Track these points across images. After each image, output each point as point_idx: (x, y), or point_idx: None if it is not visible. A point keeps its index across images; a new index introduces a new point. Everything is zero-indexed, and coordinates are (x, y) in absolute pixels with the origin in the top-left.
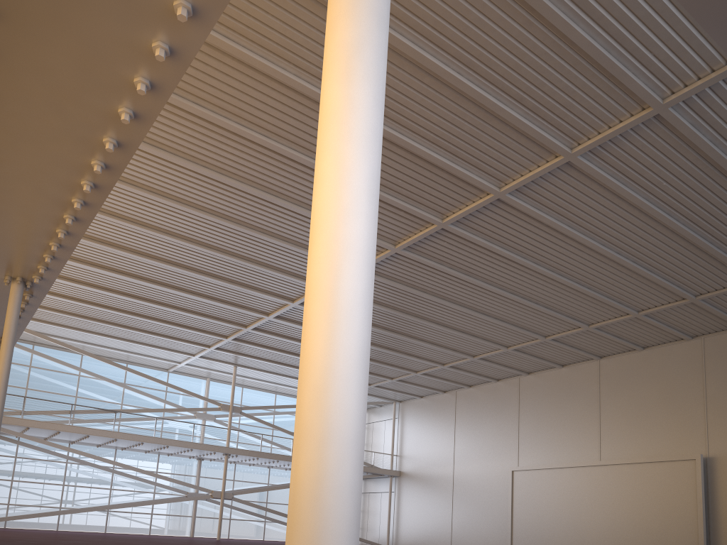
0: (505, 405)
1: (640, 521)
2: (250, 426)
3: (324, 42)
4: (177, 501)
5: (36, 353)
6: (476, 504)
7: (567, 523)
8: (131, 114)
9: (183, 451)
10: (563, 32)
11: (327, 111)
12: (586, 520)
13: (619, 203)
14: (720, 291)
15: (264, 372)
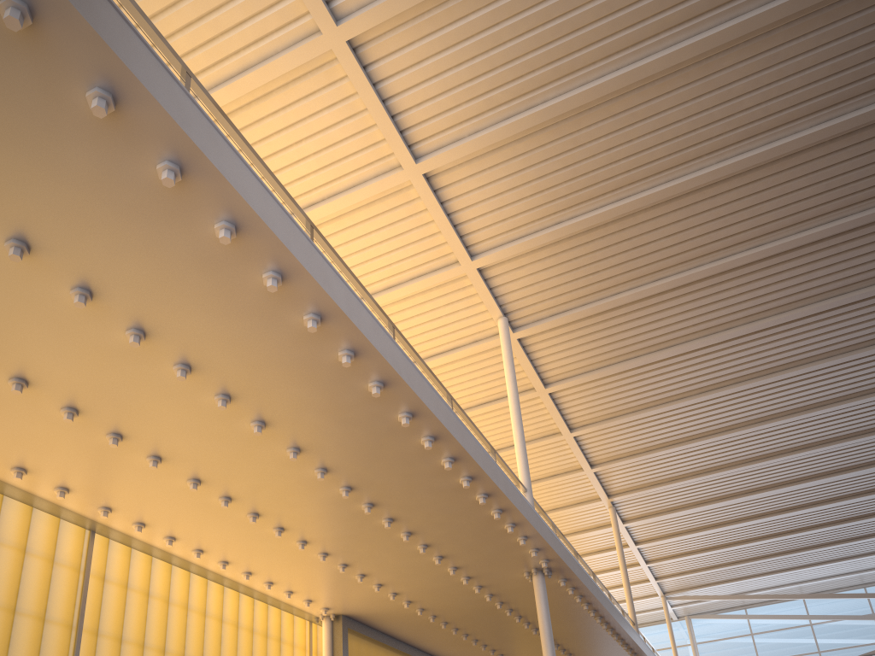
0: None
1: None
2: None
3: None
4: None
5: (750, 616)
6: None
7: None
8: (377, 384)
9: None
10: None
11: None
12: None
13: None
14: None
15: None
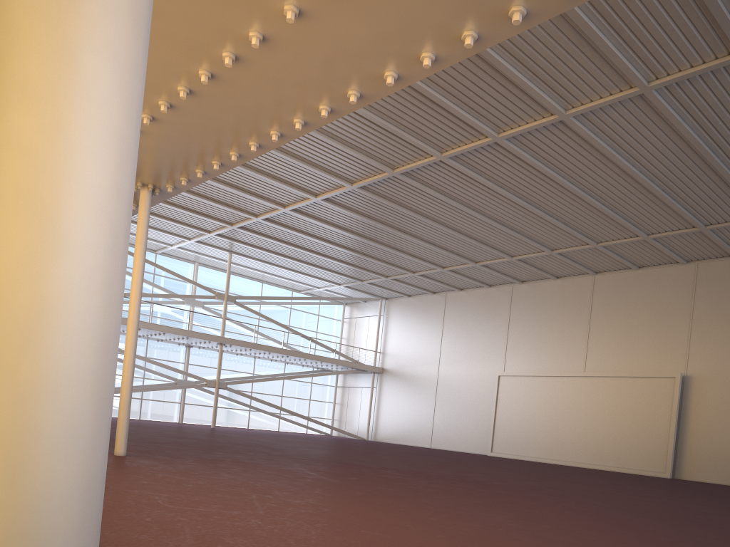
0: (495, 311)
1: (616, 430)
2: (236, 315)
3: None
4: (173, 388)
5: None
6: (459, 405)
7: (548, 427)
8: (396, 78)
9: (177, 339)
10: None
11: None
12: (566, 426)
13: (671, 136)
14: (729, 223)
15: (258, 262)
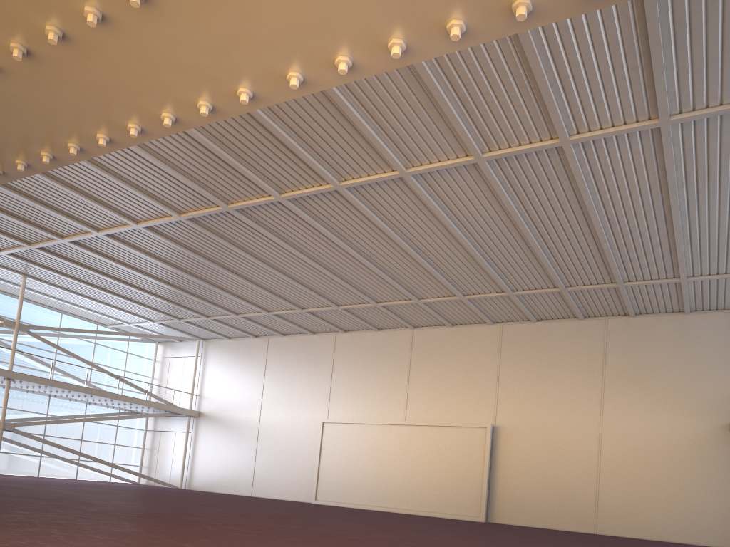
0: (319, 359)
1: (435, 476)
2: (28, 347)
3: None
4: None
5: None
6: (282, 451)
7: (372, 474)
8: (301, 81)
9: None
10: (528, 59)
11: None
12: (389, 473)
13: (495, 206)
14: (532, 291)
15: (59, 289)
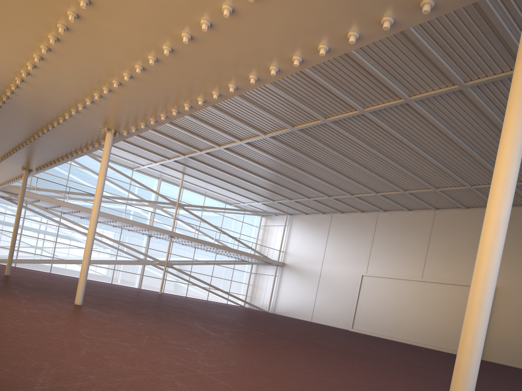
0: (364, 230)
1: (439, 320)
2: (185, 217)
3: (488, 210)
4: (135, 264)
5: None
6: (333, 293)
7: (392, 314)
8: (256, 79)
9: (141, 230)
10: (486, 14)
11: (489, 240)
12: (405, 314)
13: (483, 119)
14: None
15: (202, 181)
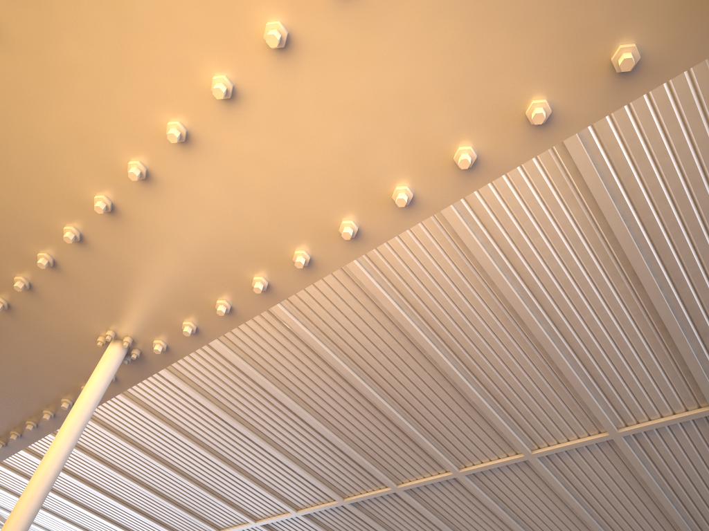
0: None
1: None
2: None
3: None
4: None
5: None
6: None
7: None
8: None
9: None
10: None
11: None
12: None
13: None
14: None
15: None
